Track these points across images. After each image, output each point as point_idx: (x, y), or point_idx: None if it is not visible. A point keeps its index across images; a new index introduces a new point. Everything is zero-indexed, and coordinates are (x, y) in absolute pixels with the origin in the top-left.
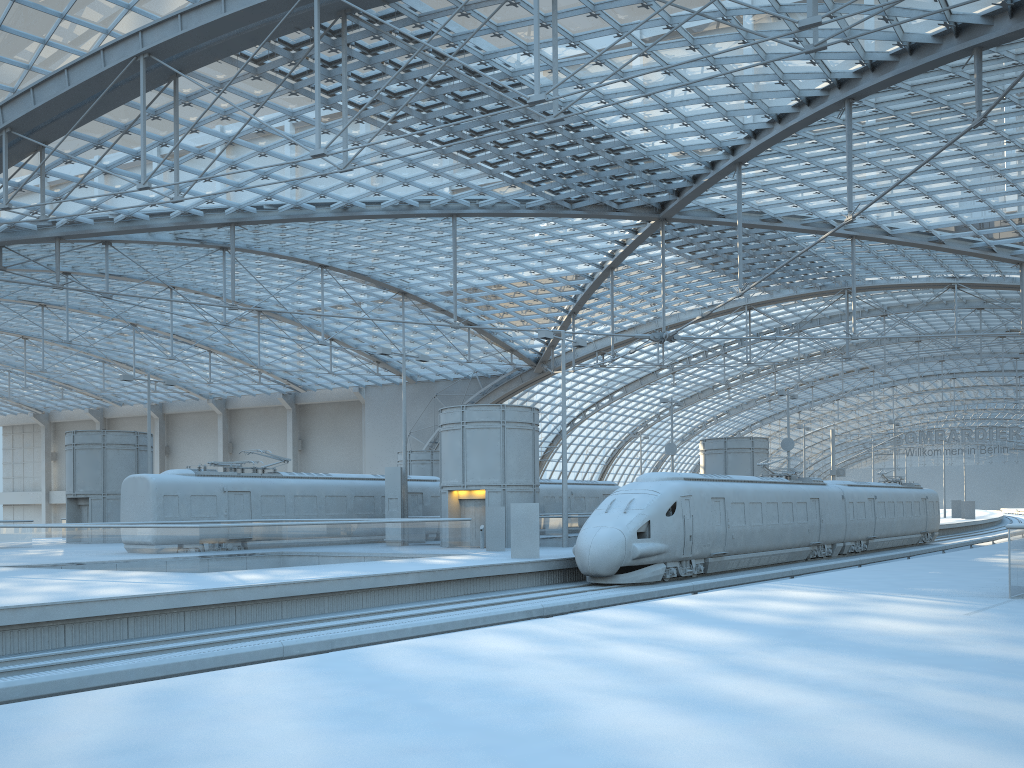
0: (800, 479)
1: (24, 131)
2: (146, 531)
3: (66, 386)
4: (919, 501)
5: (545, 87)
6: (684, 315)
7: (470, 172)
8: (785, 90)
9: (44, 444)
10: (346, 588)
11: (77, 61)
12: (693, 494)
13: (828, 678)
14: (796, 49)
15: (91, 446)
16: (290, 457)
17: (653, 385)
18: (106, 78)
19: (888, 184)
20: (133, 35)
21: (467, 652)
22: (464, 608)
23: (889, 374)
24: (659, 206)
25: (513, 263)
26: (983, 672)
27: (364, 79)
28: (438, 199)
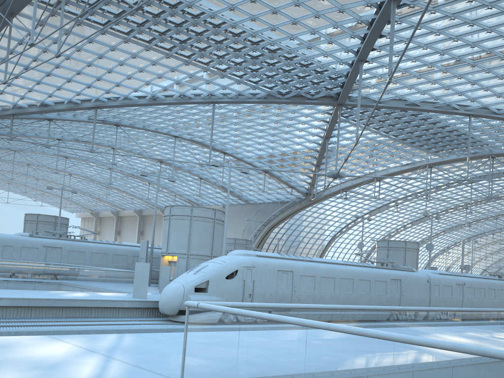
0: (394, 266)
1: None
2: None
3: (98, 199)
4: None
5: (216, 12)
6: (391, 170)
7: (211, 75)
8: (362, 0)
9: (94, 227)
10: None
11: None
12: (257, 266)
13: None
14: None
15: (31, 221)
16: None
17: (389, 212)
18: None
19: (483, 76)
20: None
21: None
22: (7, 326)
23: None
24: (337, 96)
25: (272, 135)
26: None
27: (118, 15)
28: (203, 93)
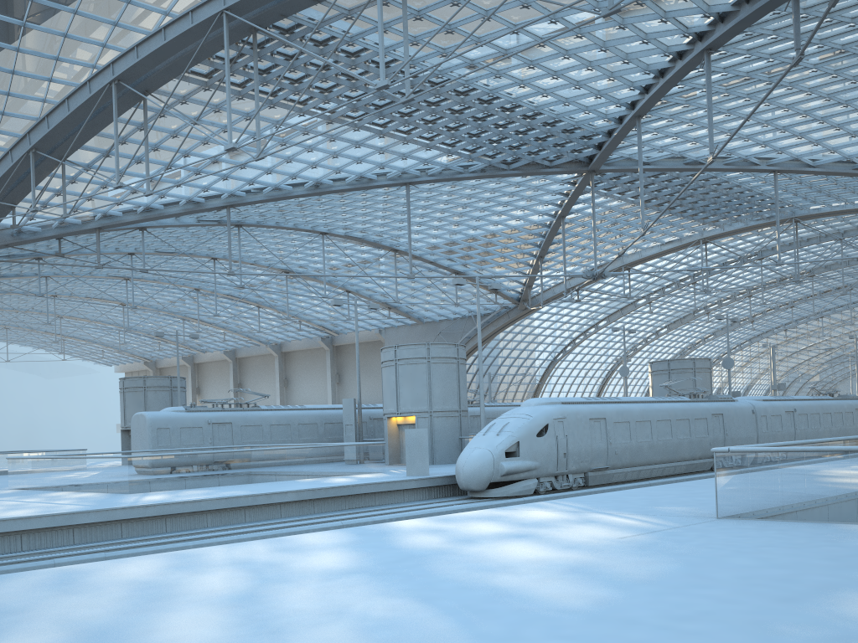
0: (708, 397)
1: (46, 150)
2: (95, 461)
3: (162, 339)
4: (852, 411)
5: (445, 70)
6: (646, 252)
7: (410, 147)
8: (655, 48)
9: None
10: (225, 506)
11: (73, 92)
12: (568, 416)
13: (286, 612)
14: (647, 11)
15: (135, 389)
16: (329, 389)
17: (635, 314)
18: (93, 103)
19: (796, 121)
20: (107, 67)
21: (86, 577)
22: (322, 522)
23: None
24: (587, 160)
25: (477, 219)
26: (441, 607)
27: (296, 80)
28: (392, 171)
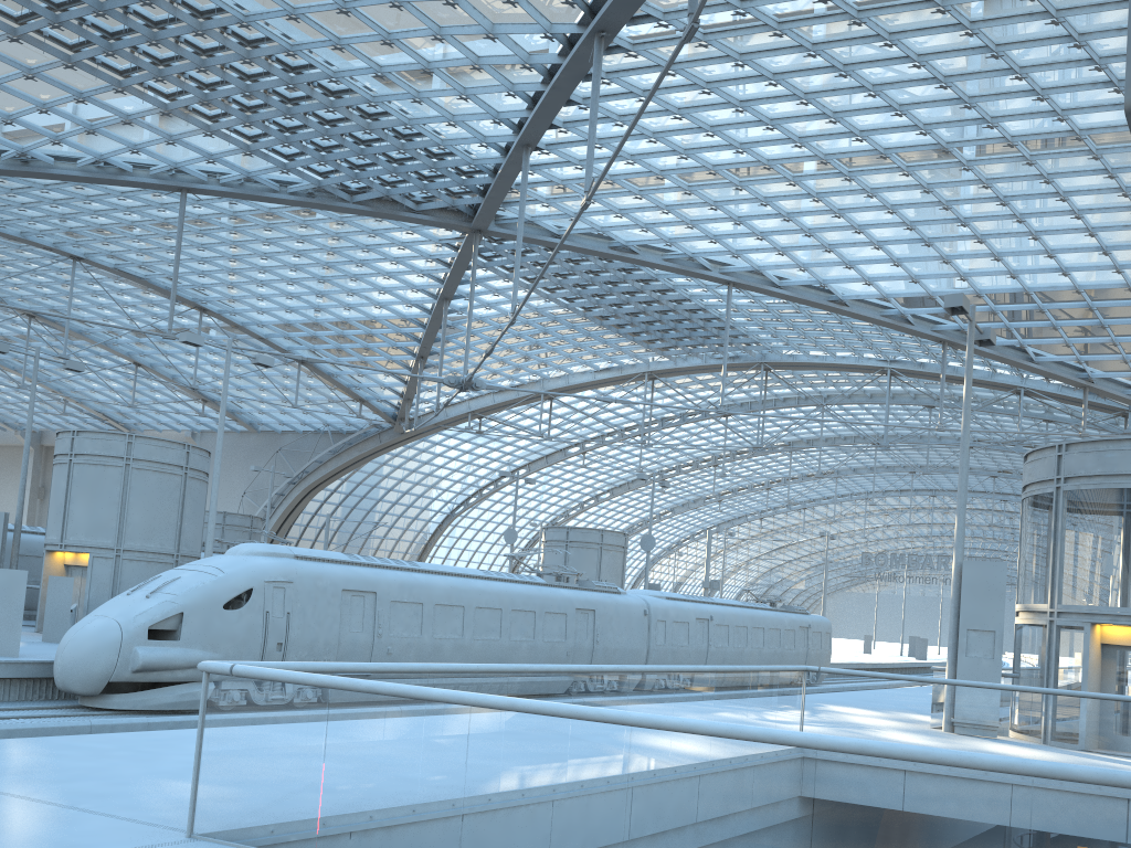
0: (581, 582)
1: None
2: None
3: None
4: (795, 630)
5: None
6: (575, 378)
7: (180, 125)
8: (535, 23)
9: None
10: None
11: None
12: (298, 580)
13: None
14: None
15: None
16: None
17: (567, 466)
18: None
19: (756, 211)
20: None
21: None
22: None
23: (859, 483)
24: (471, 212)
25: (322, 279)
26: None
27: None
28: (158, 164)
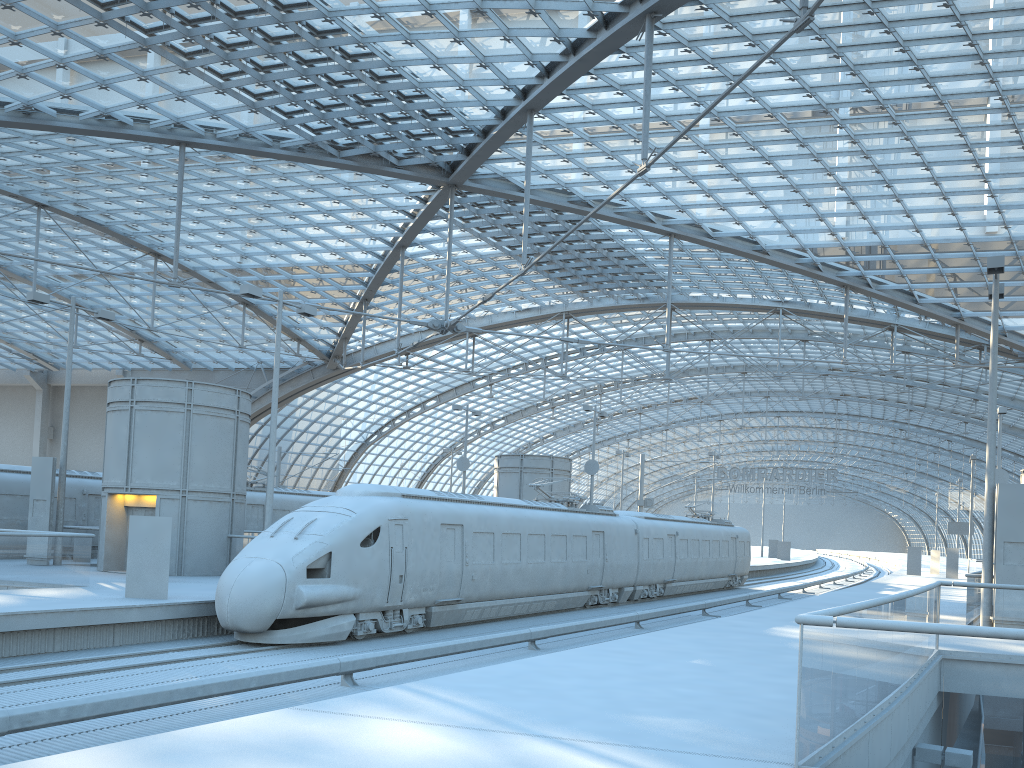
0: (585, 507)
1: None
2: None
3: None
4: (728, 540)
5: None
6: (497, 317)
7: (193, 82)
8: (576, 1)
9: None
10: None
11: None
12: (411, 517)
13: None
14: None
15: None
16: (36, 447)
17: (471, 397)
18: None
19: (709, 171)
20: None
21: None
22: None
23: (717, 407)
24: (448, 168)
25: (285, 228)
26: None
27: None
28: (159, 119)
